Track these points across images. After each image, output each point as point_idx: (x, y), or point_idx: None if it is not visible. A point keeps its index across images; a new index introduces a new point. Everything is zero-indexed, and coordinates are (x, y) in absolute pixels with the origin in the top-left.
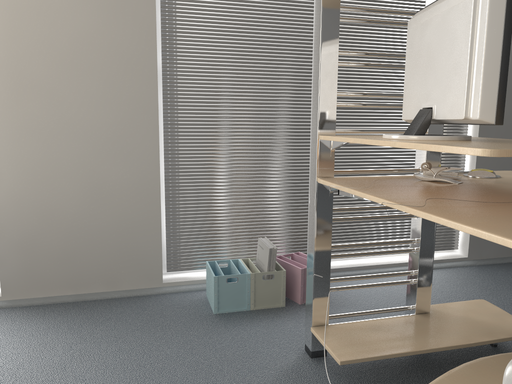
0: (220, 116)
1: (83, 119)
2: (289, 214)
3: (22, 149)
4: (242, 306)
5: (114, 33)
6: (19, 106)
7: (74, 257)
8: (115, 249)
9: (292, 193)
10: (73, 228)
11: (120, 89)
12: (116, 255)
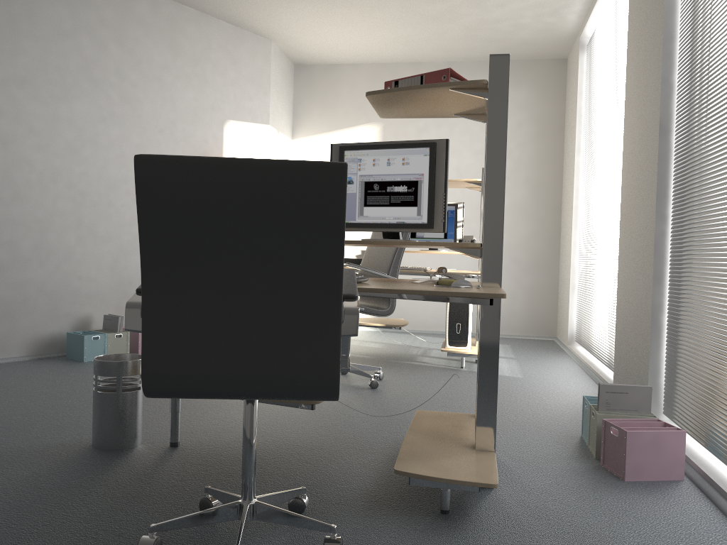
0: (691, 236)
1: (635, 245)
2: (721, 381)
3: (622, 270)
4: (586, 438)
5: (646, 165)
6: (624, 236)
7: (627, 368)
8: (636, 369)
9: (723, 349)
10: (628, 342)
11: (645, 215)
12: (636, 376)
